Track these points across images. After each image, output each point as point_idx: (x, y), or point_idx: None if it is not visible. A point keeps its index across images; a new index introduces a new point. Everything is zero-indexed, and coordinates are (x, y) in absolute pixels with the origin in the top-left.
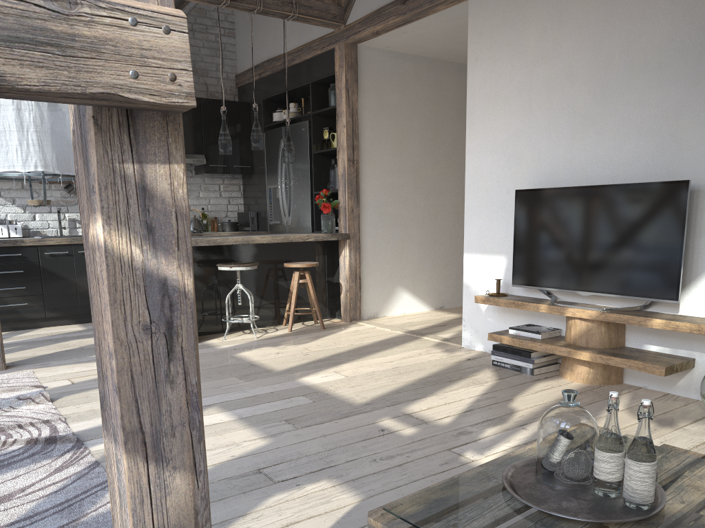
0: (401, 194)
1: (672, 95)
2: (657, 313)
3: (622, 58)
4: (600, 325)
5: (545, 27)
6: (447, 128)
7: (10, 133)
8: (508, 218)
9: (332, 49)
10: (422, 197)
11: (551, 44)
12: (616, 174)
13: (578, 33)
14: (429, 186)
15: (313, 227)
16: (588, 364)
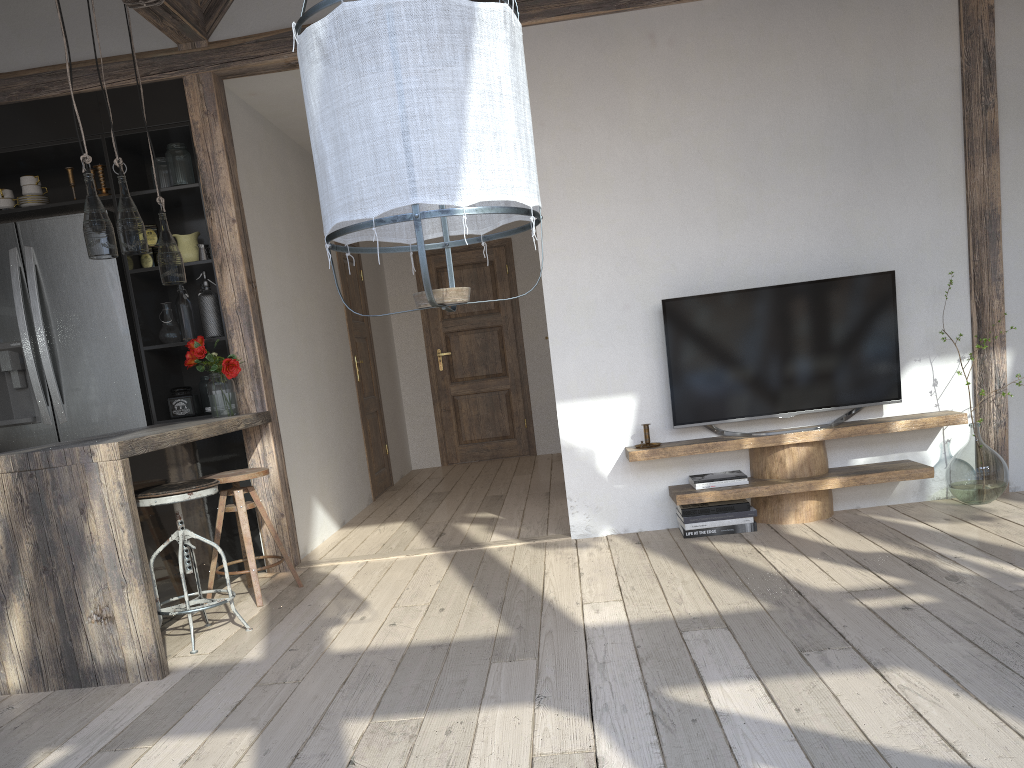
0: (290, 343)
1: (841, 184)
2: (869, 420)
3: (775, 140)
4: (819, 447)
5: (659, 92)
6: (302, 239)
7: (502, 102)
8: (632, 342)
9: (171, 79)
10: (304, 348)
11: (671, 115)
12: (786, 273)
13: (710, 105)
14: (306, 330)
15: (148, 416)
16: (815, 496)
